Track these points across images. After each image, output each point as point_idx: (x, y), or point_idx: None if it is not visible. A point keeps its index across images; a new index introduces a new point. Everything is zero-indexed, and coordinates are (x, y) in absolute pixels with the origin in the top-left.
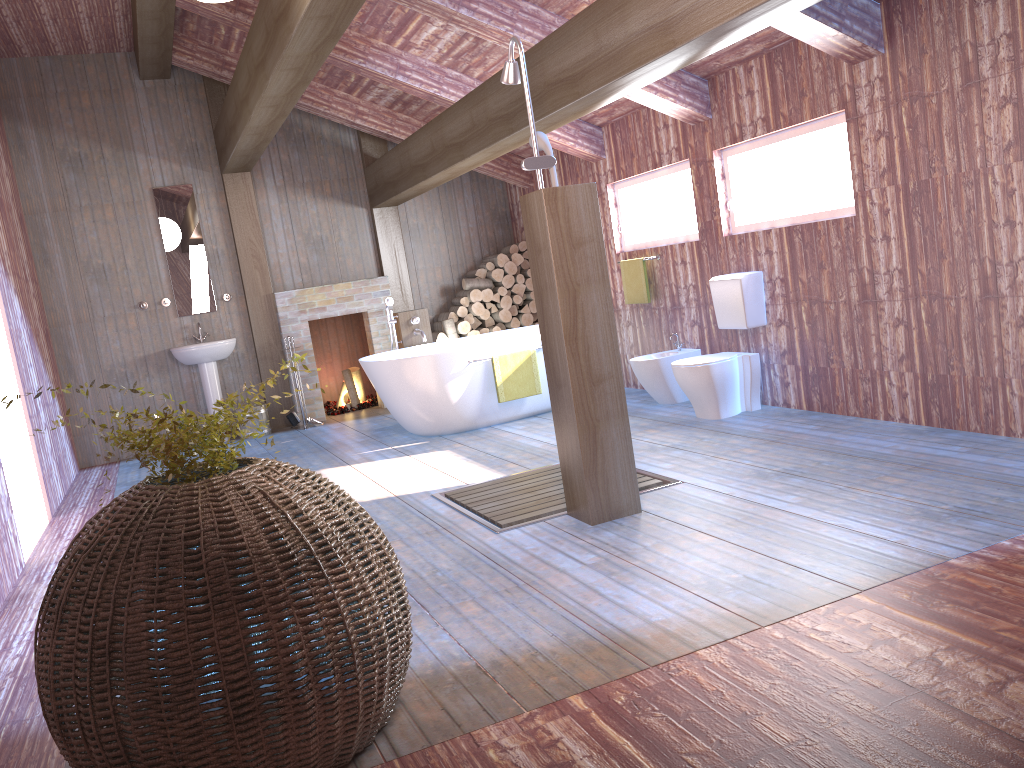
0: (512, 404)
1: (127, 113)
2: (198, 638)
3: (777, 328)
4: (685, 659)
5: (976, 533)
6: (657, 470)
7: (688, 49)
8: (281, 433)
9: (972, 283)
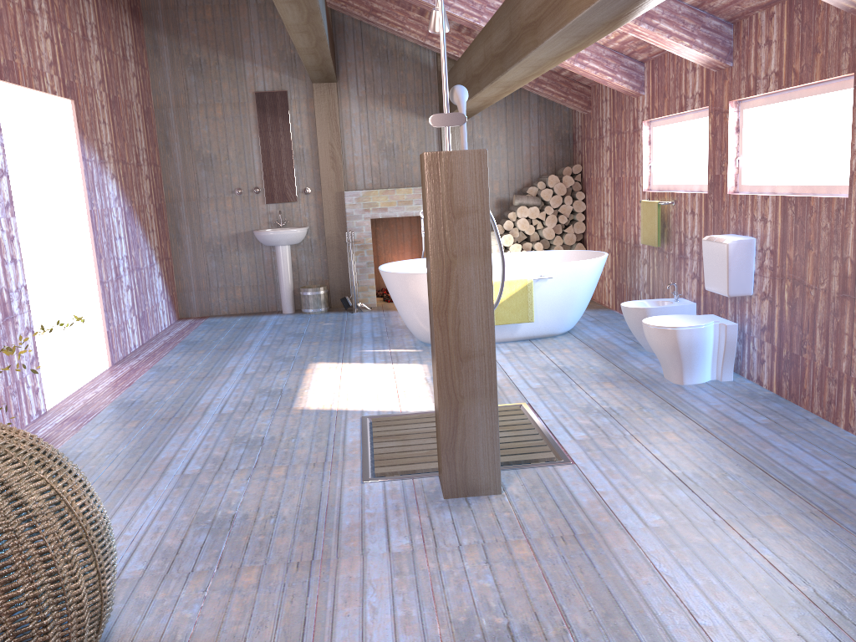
0: (506, 327)
1: (240, 26)
2: None
3: (761, 301)
4: None
5: None
6: (566, 439)
7: (611, 4)
8: (333, 313)
9: None
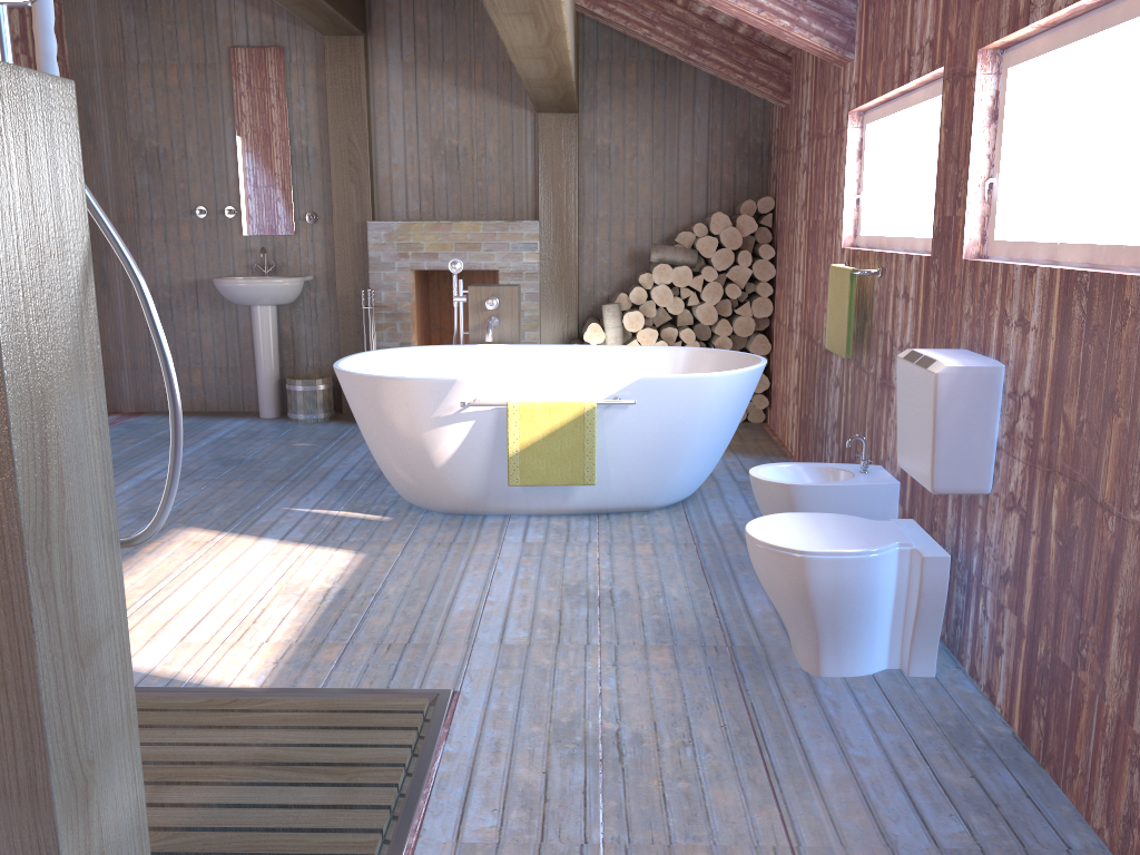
0: (548, 489)
1: None
2: None
3: (1006, 513)
4: None
5: None
6: (438, 838)
7: None
8: (333, 425)
9: None
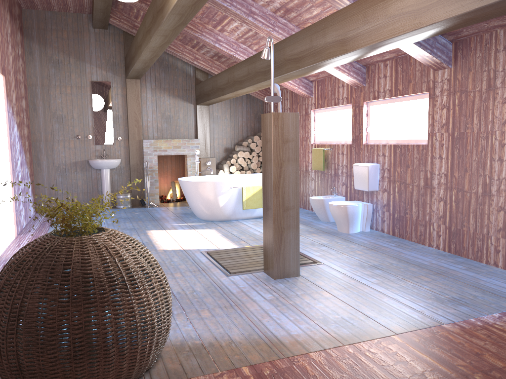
0: (249, 211)
1: (84, 43)
2: (62, 315)
3: (383, 193)
4: (303, 356)
5: (459, 312)
6: (312, 255)
7: (353, 54)
8: (136, 208)
9: (479, 186)
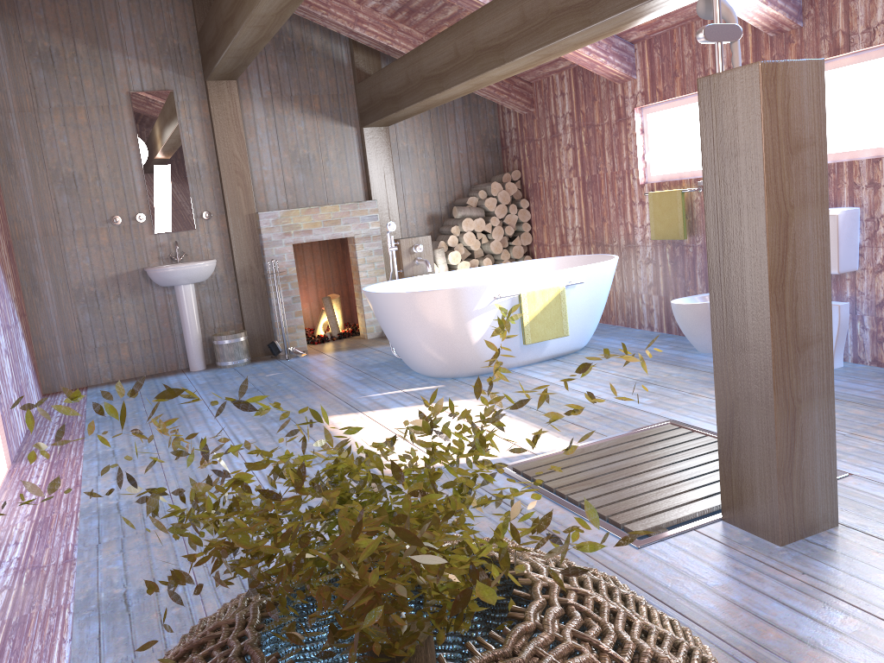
0: (534, 346)
1: (104, 7)
2: None
3: (874, 274)
4: None
5: None
6: None
7: None
8: (262, 363)
9: None
